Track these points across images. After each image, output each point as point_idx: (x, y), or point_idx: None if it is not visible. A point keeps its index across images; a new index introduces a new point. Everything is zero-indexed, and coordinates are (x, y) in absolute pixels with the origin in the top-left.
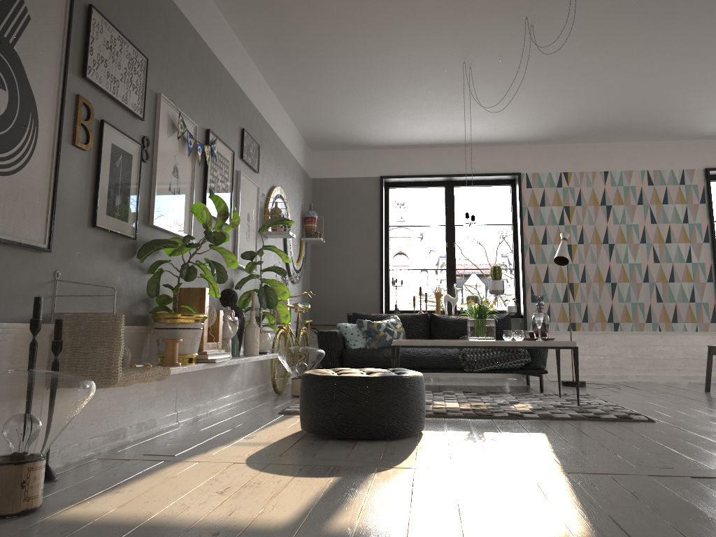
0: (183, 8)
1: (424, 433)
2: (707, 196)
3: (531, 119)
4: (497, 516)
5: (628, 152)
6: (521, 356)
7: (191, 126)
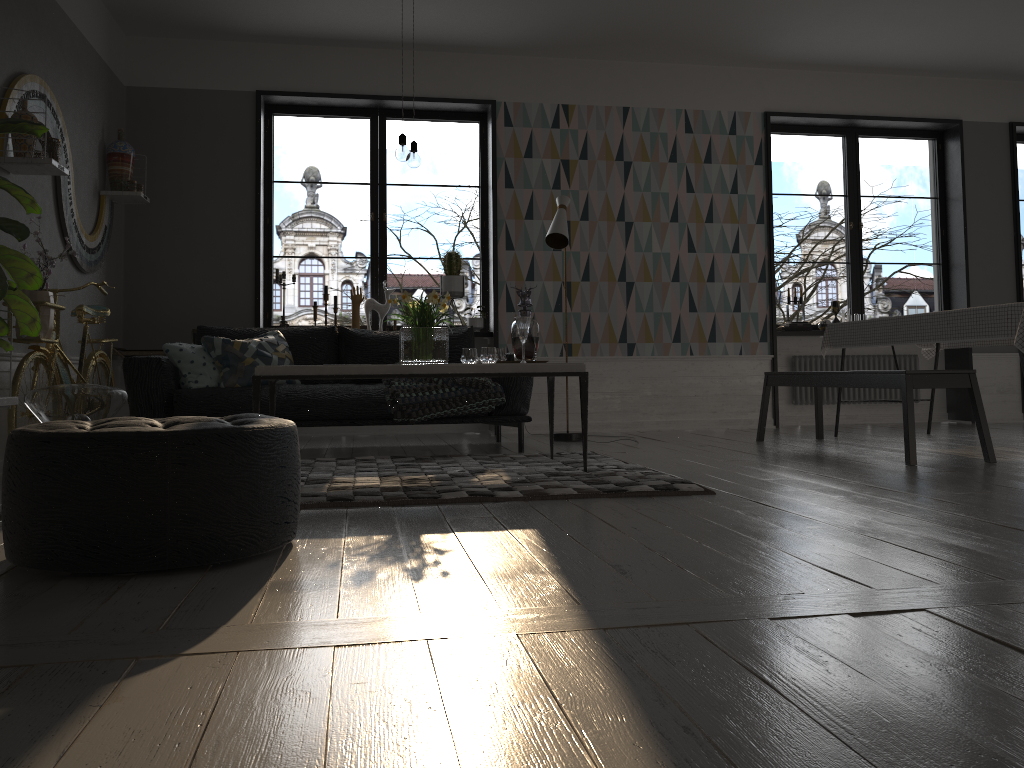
0: None
1: (295, 546)
2: (765, 154)
3: (517, 2)
4: None
5: (660, 80)
6: (490, 394)
7: None
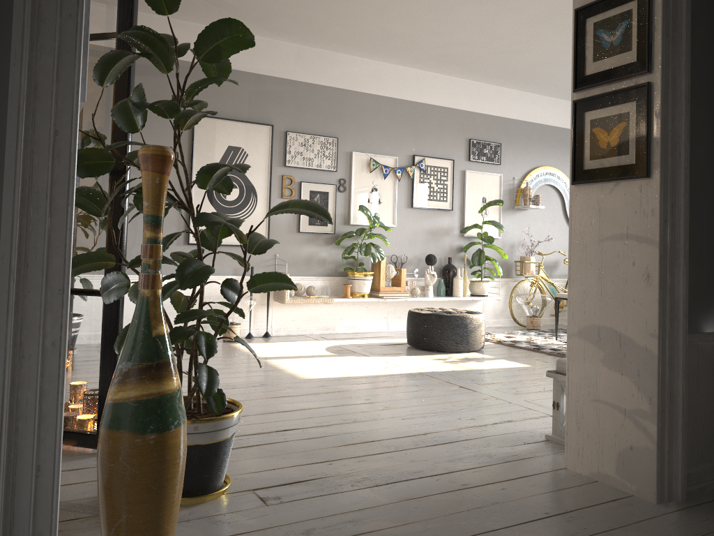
0: (377, 91)
1: (466, 353)
2: None
3: None
4: (316, 370)
5: None
6: None
7: (391, 159)
